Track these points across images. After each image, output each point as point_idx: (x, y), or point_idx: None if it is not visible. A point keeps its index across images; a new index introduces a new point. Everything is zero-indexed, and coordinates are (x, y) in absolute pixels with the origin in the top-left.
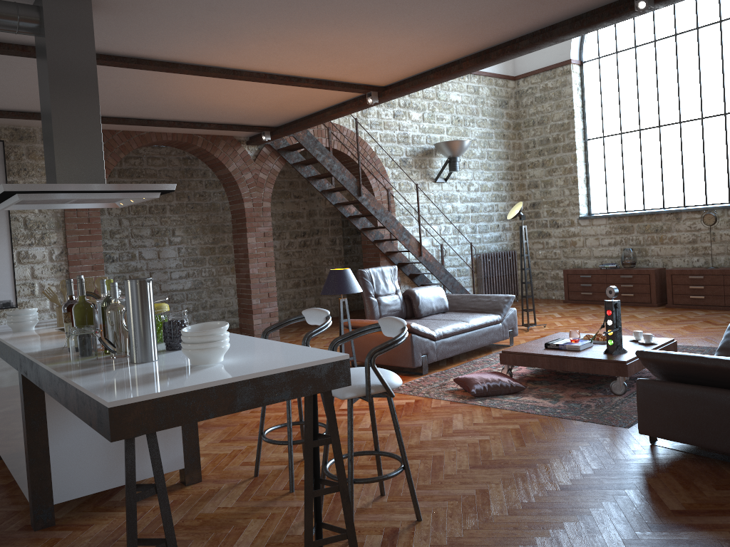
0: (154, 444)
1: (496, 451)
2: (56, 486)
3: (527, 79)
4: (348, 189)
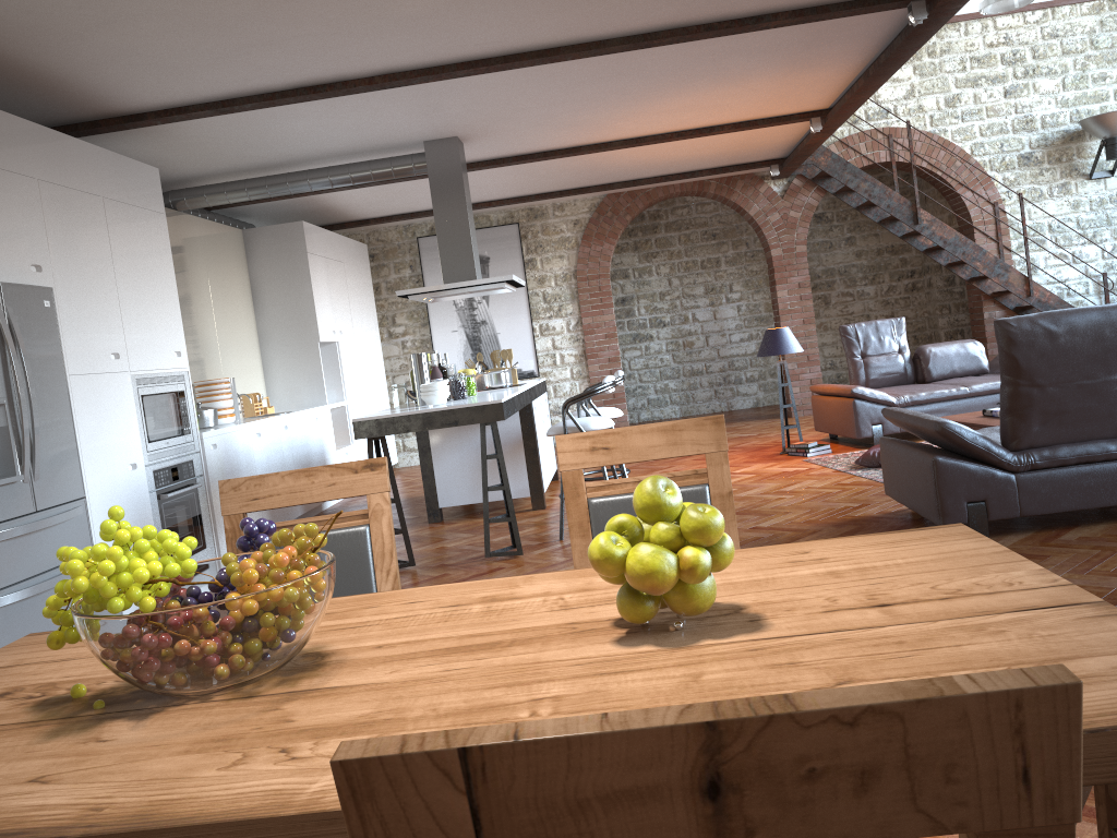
0: (385, 445)
1: (769, 505)
2: (440, 496)
3: None
4: (898, 218)
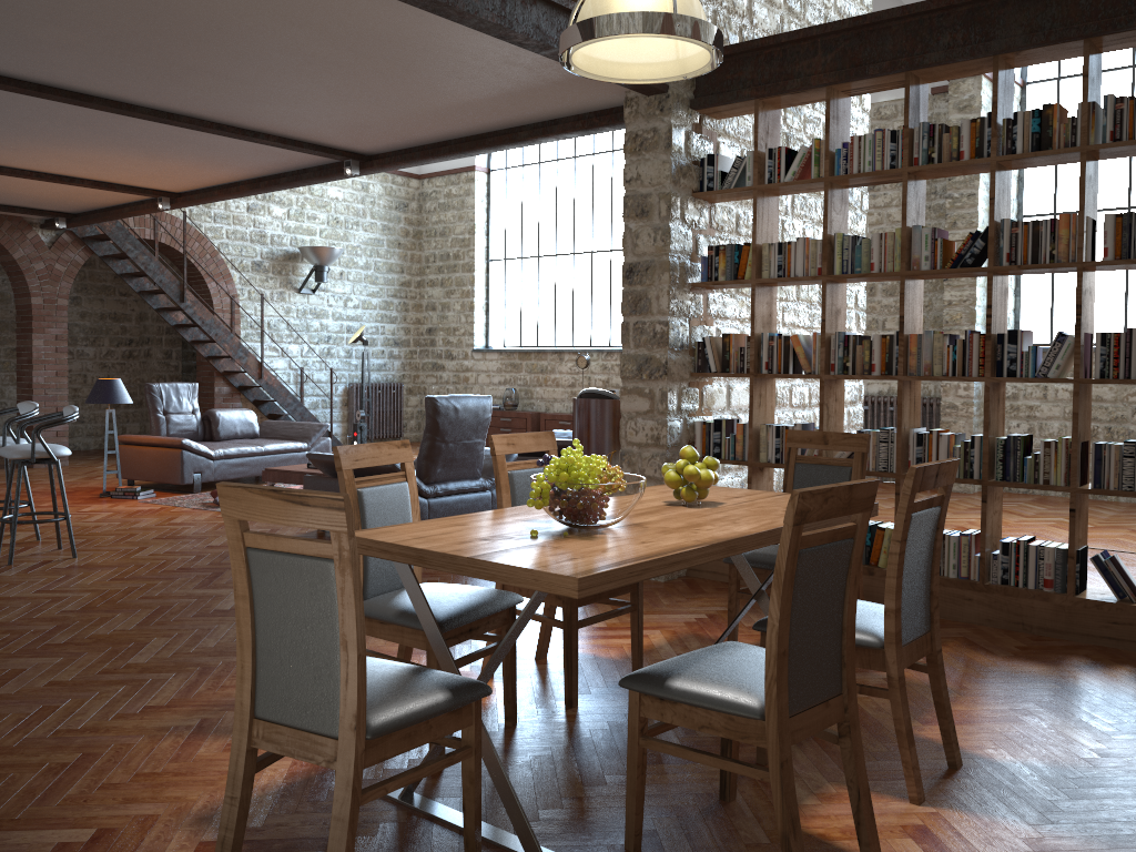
0: None
1: (187, 532)
2: None
3: (432, 180)
4: (168, 293)
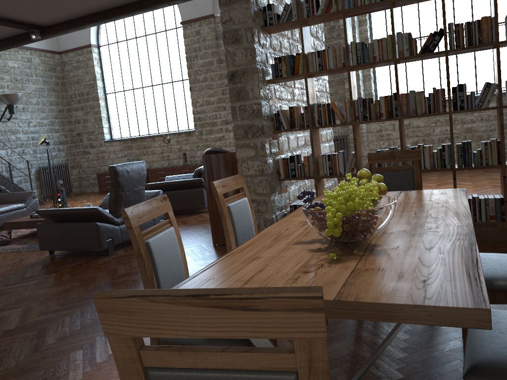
0: None
1: None
2: None
3: (67, 54)
4: None
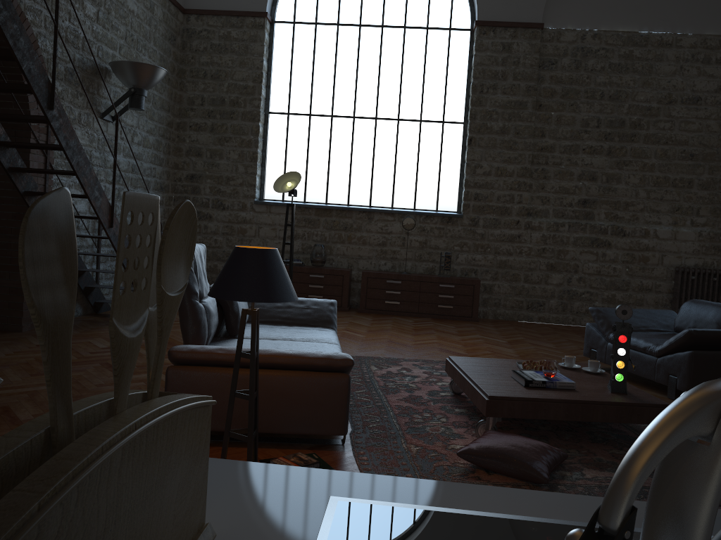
0: None
1: None
2: None
3: (202, 18)
4: (36, 92)
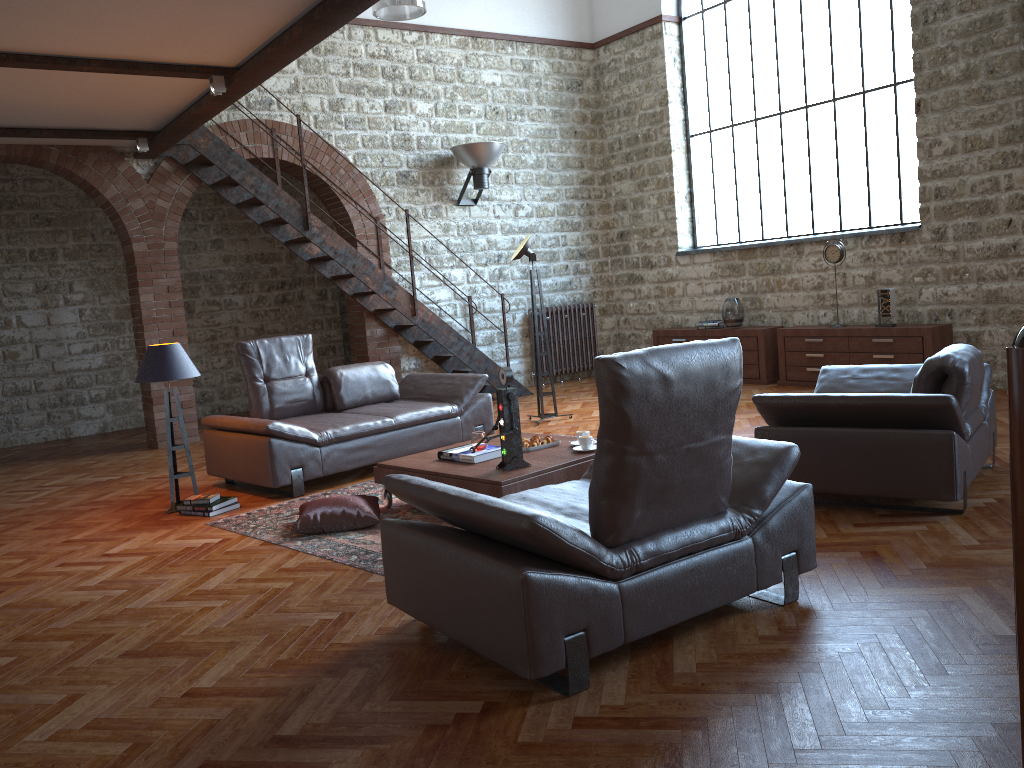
0: None
1: (195, 628)
2: None
3: (608, 47)
4: (288, 221)
